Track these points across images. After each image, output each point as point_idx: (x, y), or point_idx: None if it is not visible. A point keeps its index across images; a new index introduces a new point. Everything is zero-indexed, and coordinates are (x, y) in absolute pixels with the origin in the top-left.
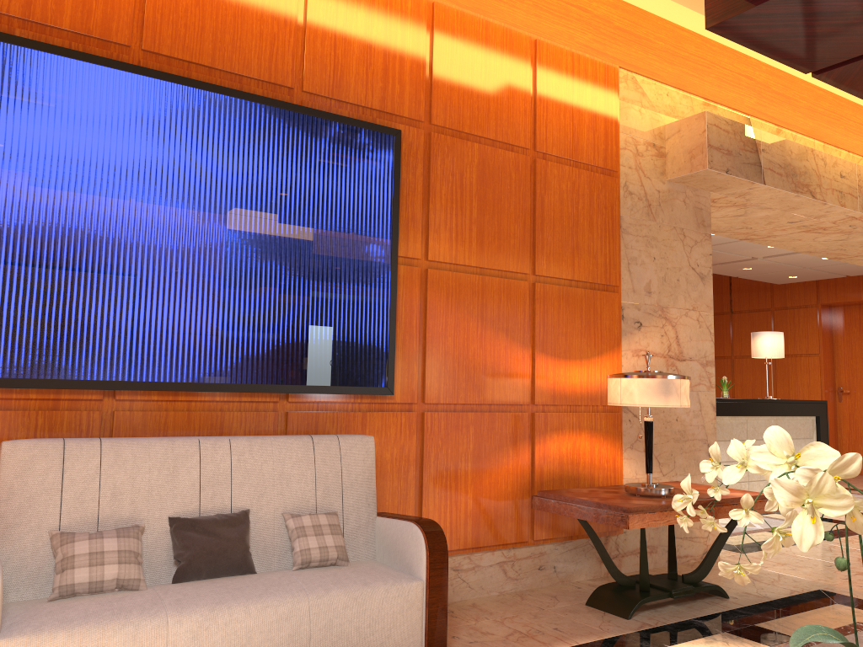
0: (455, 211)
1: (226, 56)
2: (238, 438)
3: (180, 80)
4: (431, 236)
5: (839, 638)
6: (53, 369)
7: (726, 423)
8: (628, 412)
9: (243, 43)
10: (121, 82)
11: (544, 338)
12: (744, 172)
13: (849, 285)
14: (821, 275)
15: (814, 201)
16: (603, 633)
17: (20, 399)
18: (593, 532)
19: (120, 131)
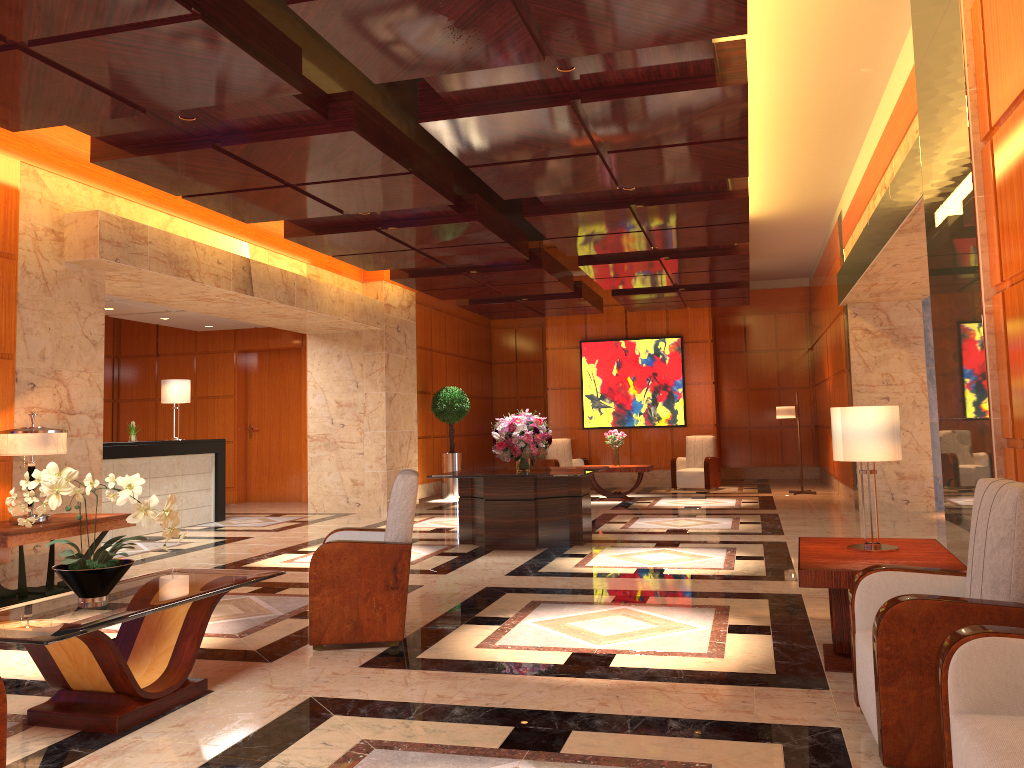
0: None
1: None
2: None
3: None
4: None
5: (70, 542)
6: None
7: (130, 464)
8: (19, 460)
9: None
10: None
11: None
12: (132, 260)
13: (261, 333)
14: (233, 326)
15: (194, 283)
16: None
17: None
18: None
19: None
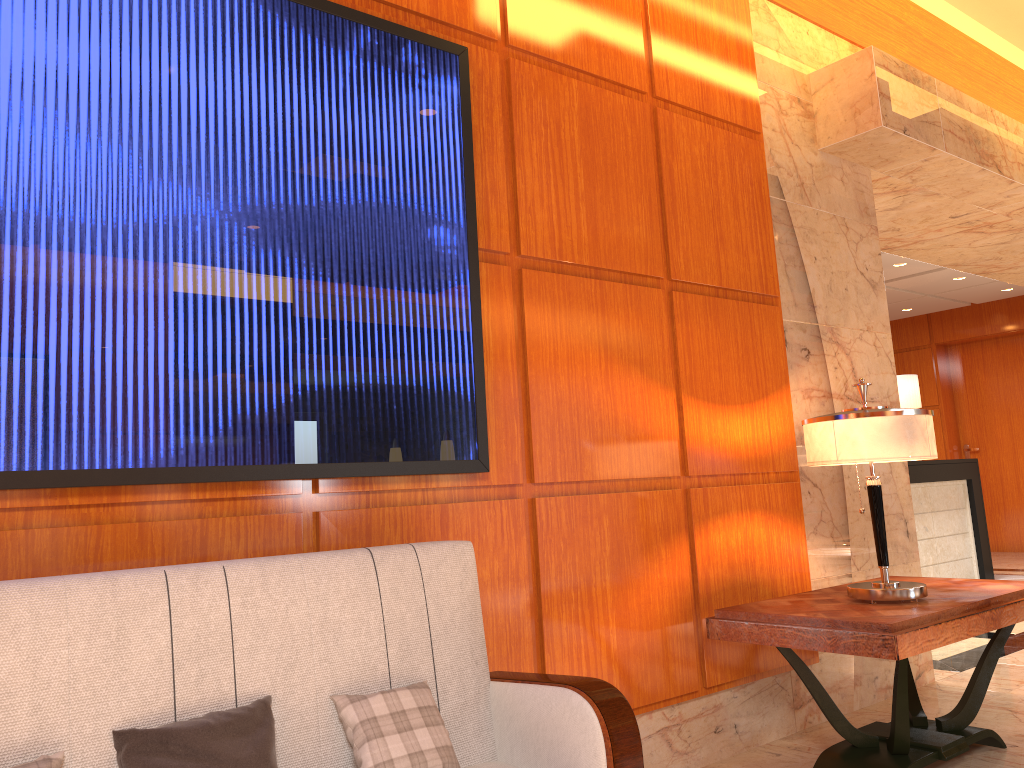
0: (554, 181)
1: None
2: (240, 563)
3: None
4: (522, 217)
5: None
6: None
7: None
8: (806, 480)
9: None
10: None
11: (692, 374)
12: (923, 133)
13: (969, 317)
14: (941, 305)
15: (999, 179)
16: None
17: None
18: (805, 667)
19: None
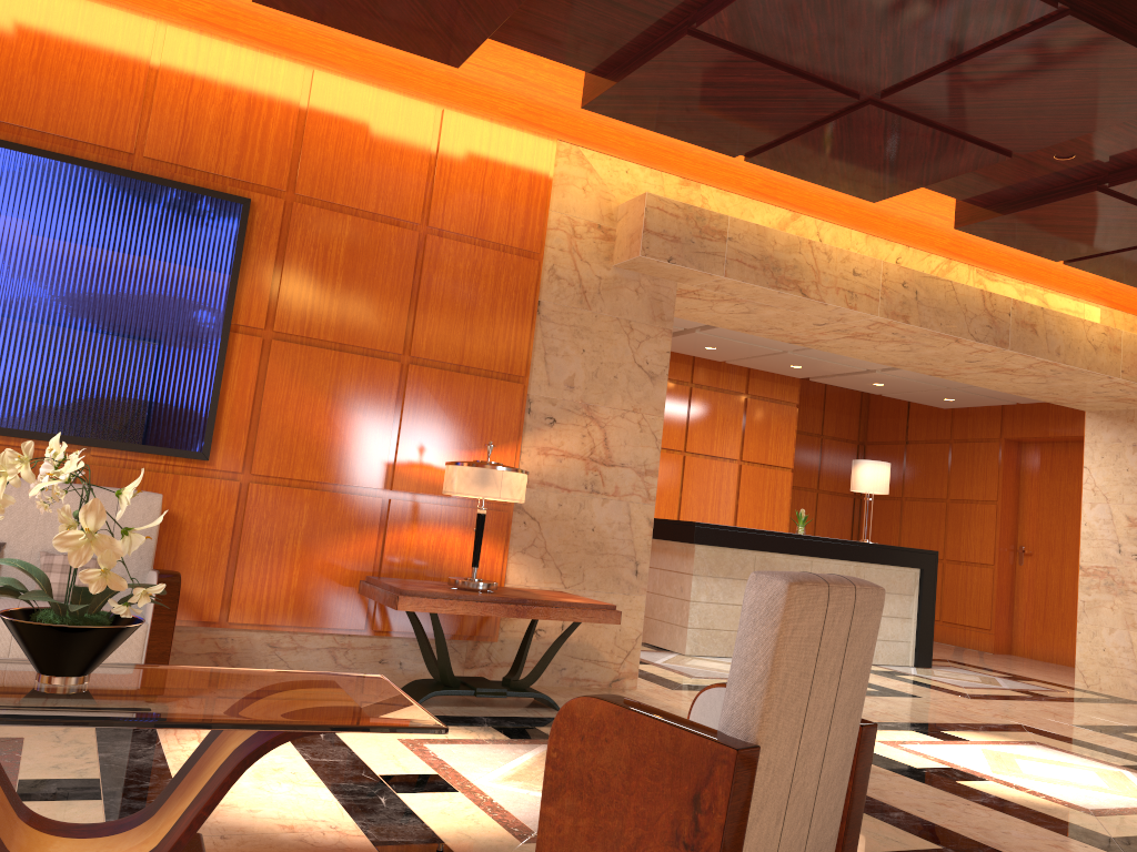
0: (313, 284)
1: (60, 122)
2: None
3: (3, 144)
4: (280, 307)
5: (27, 568)
6: None
7: (780, 562)
8: (523, 513)
9: (80, 109)
10: None
11: (414, 423)
12: (696, 262)
13: (1037, 416)
14: (982, 400)
15: (809, 300)
16: None
17: None
18: (418, 624)
19: None
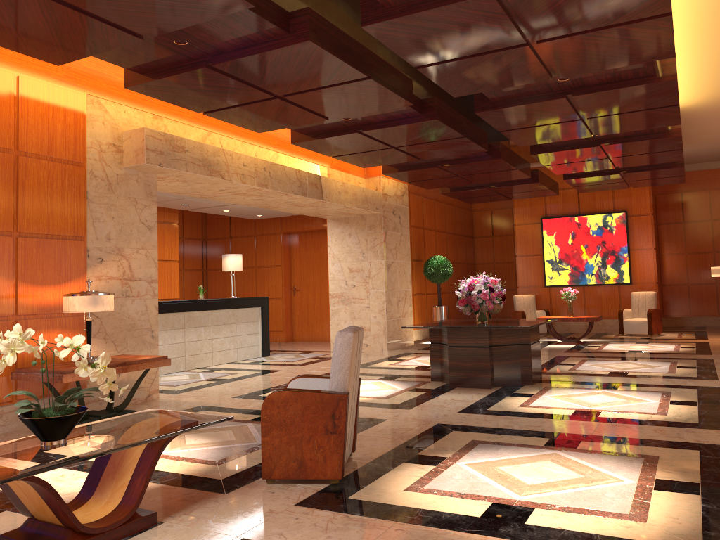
0: None
1: None
2: None
3: None
4: None
5: (28, 393)
6: None
7: (197, 315)
8: (92, 315)
9: None
10: None
11: (26, 272)
12: (173, 164)
13: (299, 220)
14: (276, 215)
15: (225, 181)
16: None
17: None
18: (54, 389)
19: None
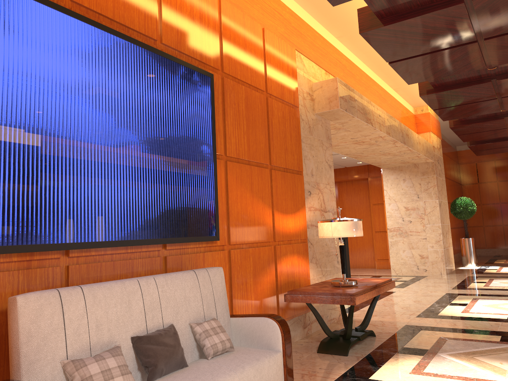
0: (237, 126)
1: (121, 13)
2: (158, 276)
3: (100, 26)
4: (227, 141)
5: None
6: (32, 236)
7: None
8: (309, 242)
9: (129, 6)
10: (64, 22)
11: (277, 202)
12: (351, 111)
13: (342, 171)
14: (334, 167)
15: (371, 128)
16: (345, 365)
17: (4, 262)
18: (316, 311)
19: (66, 58)
